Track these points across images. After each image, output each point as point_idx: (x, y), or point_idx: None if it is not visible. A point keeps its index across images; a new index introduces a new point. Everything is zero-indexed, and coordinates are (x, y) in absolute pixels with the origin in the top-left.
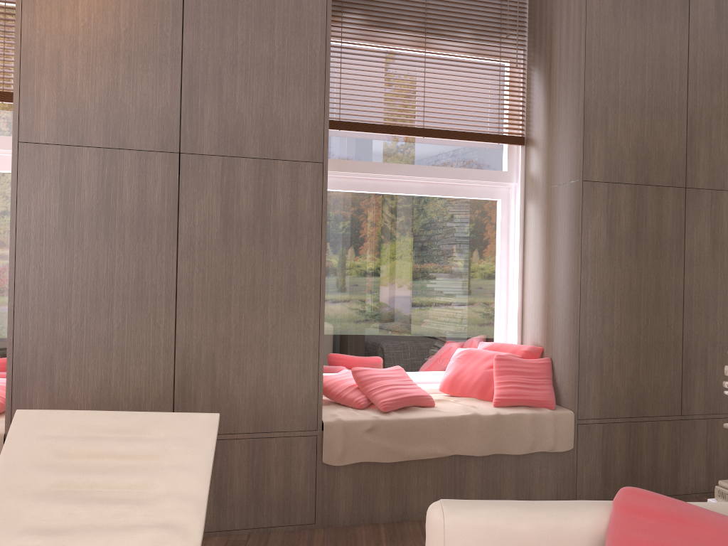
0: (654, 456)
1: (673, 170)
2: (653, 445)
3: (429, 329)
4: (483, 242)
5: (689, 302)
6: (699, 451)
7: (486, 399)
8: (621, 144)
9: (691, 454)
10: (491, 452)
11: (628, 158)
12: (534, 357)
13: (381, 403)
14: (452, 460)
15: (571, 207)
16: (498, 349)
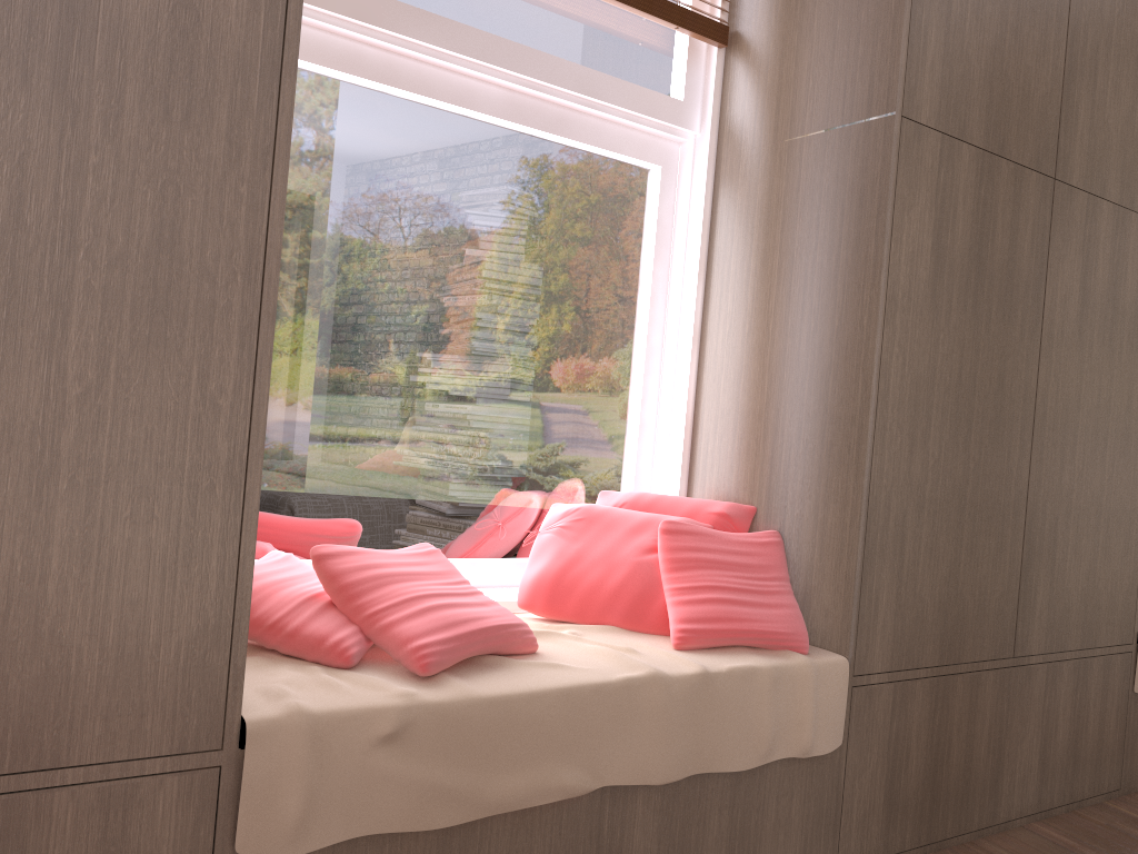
0: (969, 748)
1: (1041, 137)
2: (969, 724)
3: (491, 455)
4: (619, 259)
5: (1041, 421)
6: (1033, 730)
7: (645, 629)
8: (969, 53)
9: (1021, 738)
10: (687, 771)
11: (978, 88)
12: (740, 528)
13: (414, 651)
14: (596, 801)
15: (866, 180)
16: (653, 508)
